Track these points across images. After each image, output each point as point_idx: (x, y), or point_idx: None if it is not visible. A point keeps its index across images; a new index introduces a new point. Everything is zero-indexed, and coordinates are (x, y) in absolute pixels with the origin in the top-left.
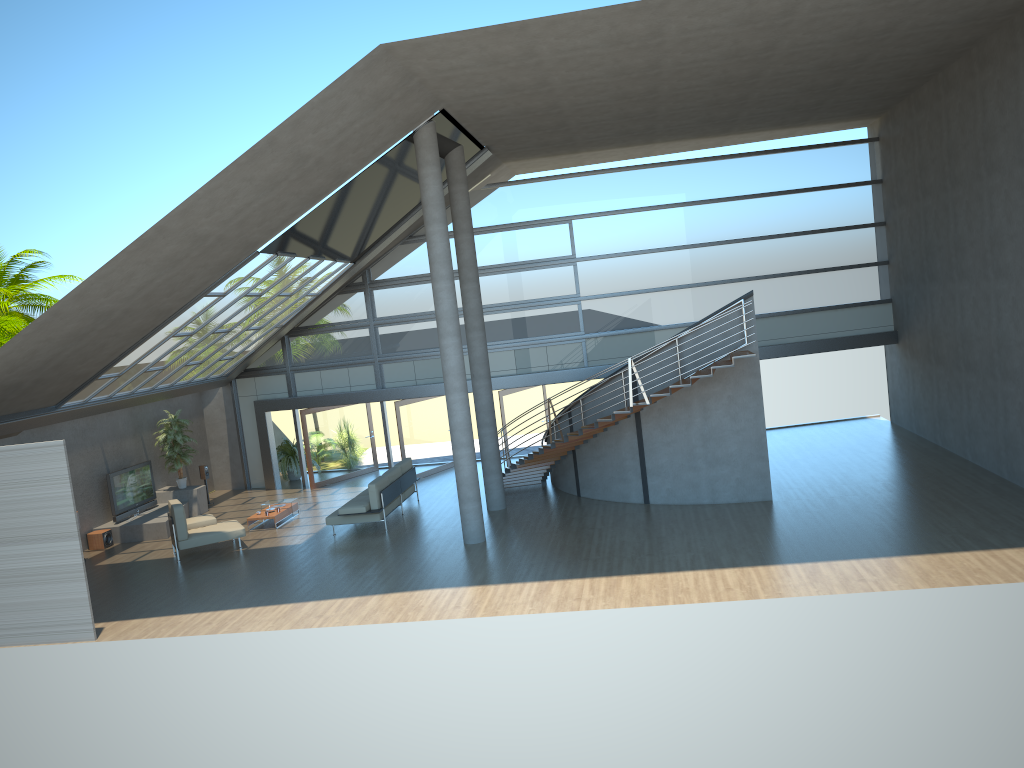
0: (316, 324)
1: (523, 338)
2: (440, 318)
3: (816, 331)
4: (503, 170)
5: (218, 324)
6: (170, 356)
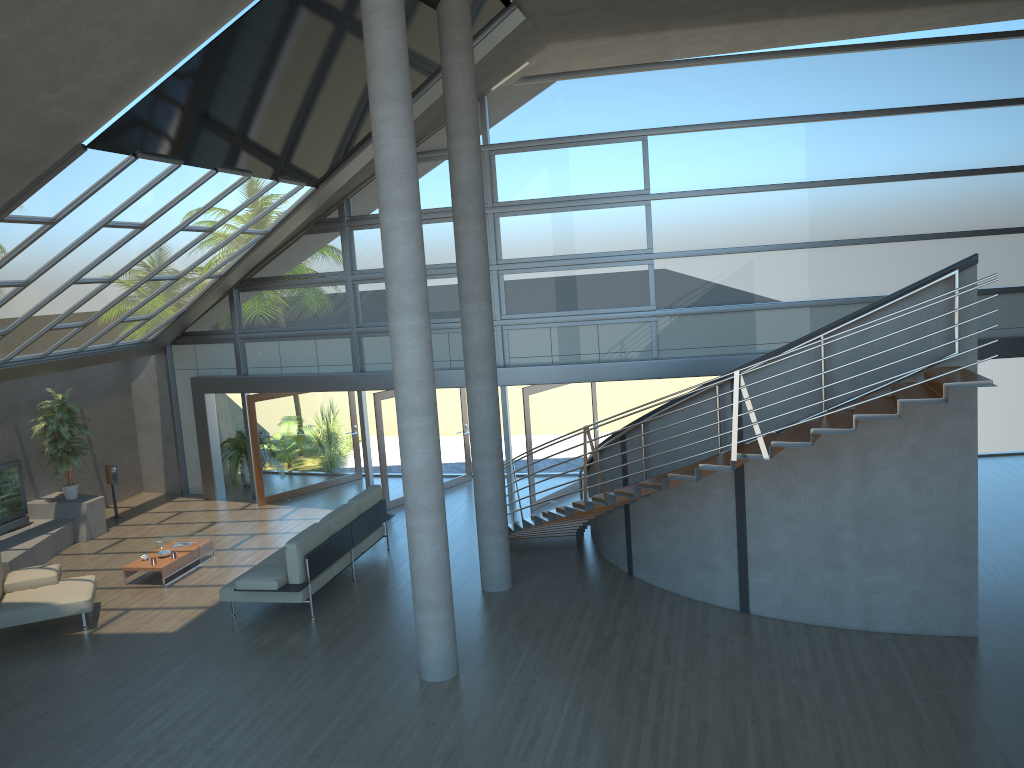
0: (275, 275)
1: (564, 311)
2: (390, 279)
3: (1015, 323)
4: (549, 58)
5: (79, 270)
6: (4, 316)
